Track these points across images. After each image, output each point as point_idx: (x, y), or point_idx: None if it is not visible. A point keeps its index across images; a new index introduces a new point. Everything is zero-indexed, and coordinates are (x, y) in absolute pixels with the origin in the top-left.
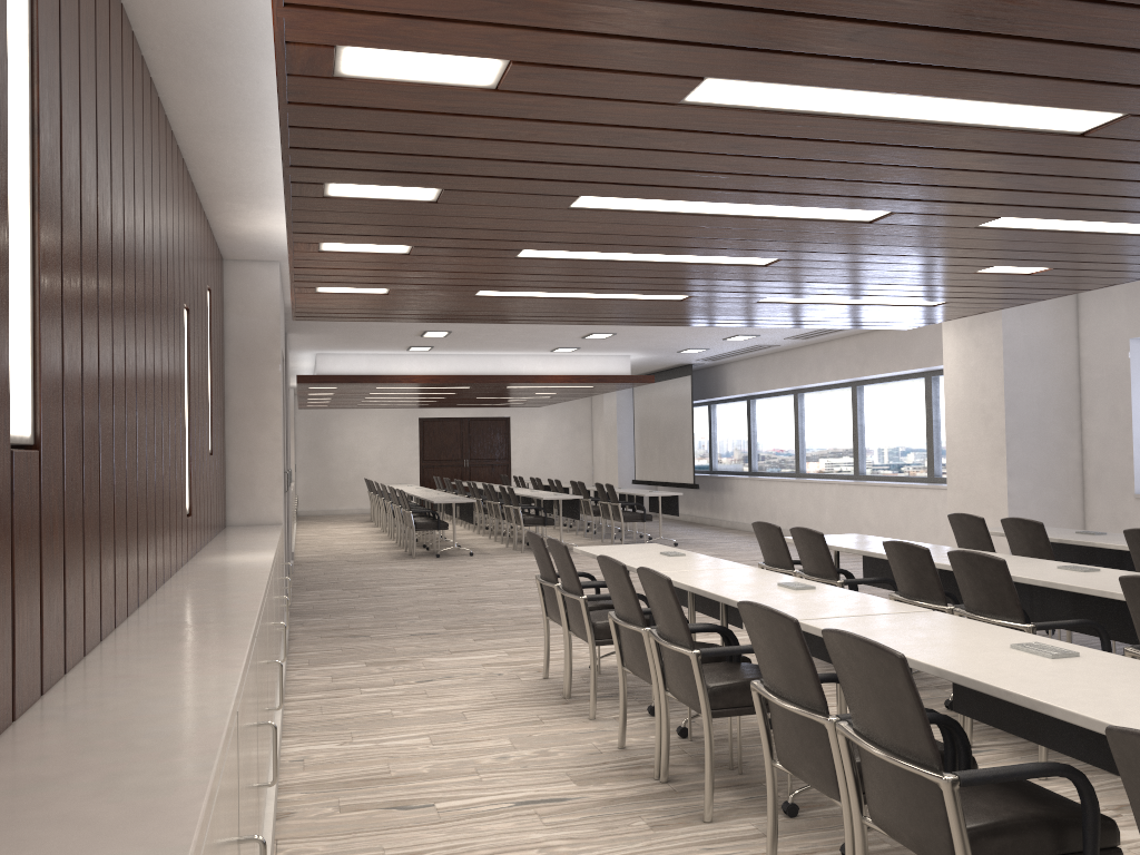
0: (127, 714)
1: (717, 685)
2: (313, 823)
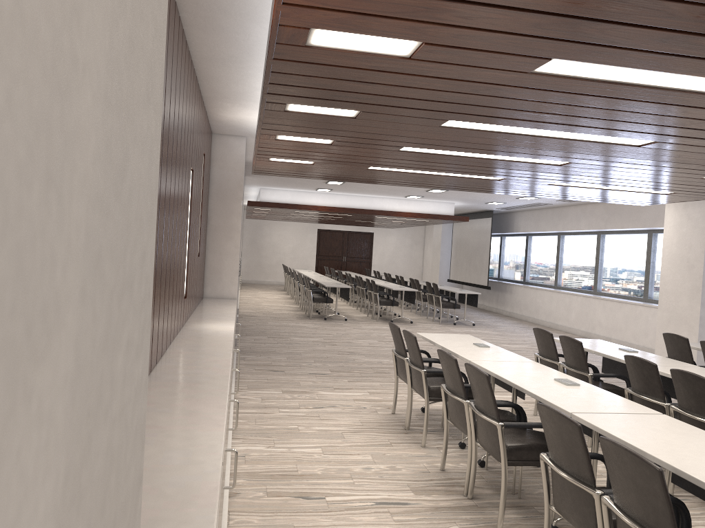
0: (157, 462)
1: (512, 445)
2: (251, 502)
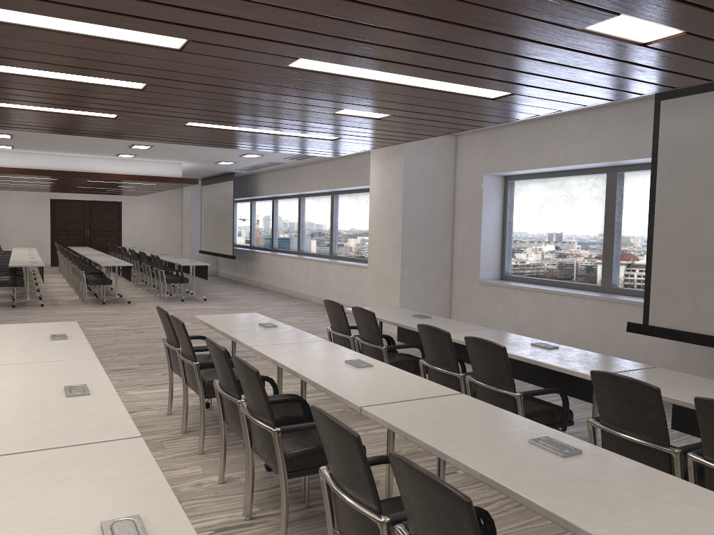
0: None
1: None
2: None
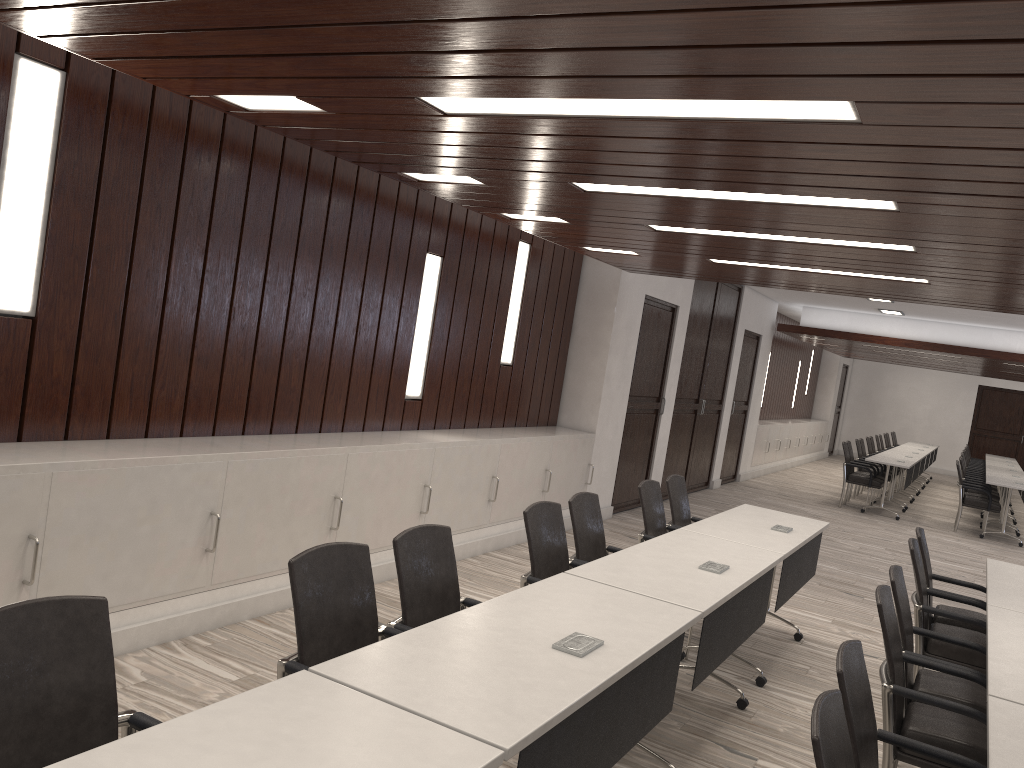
0: None
1: None
2: None
